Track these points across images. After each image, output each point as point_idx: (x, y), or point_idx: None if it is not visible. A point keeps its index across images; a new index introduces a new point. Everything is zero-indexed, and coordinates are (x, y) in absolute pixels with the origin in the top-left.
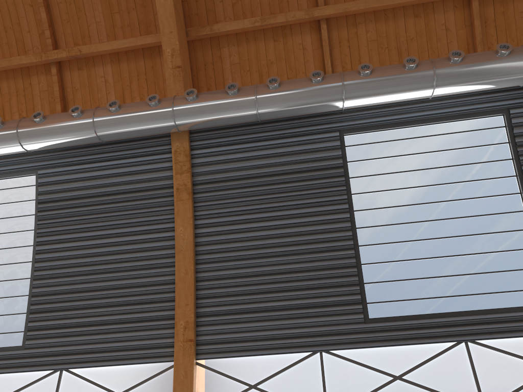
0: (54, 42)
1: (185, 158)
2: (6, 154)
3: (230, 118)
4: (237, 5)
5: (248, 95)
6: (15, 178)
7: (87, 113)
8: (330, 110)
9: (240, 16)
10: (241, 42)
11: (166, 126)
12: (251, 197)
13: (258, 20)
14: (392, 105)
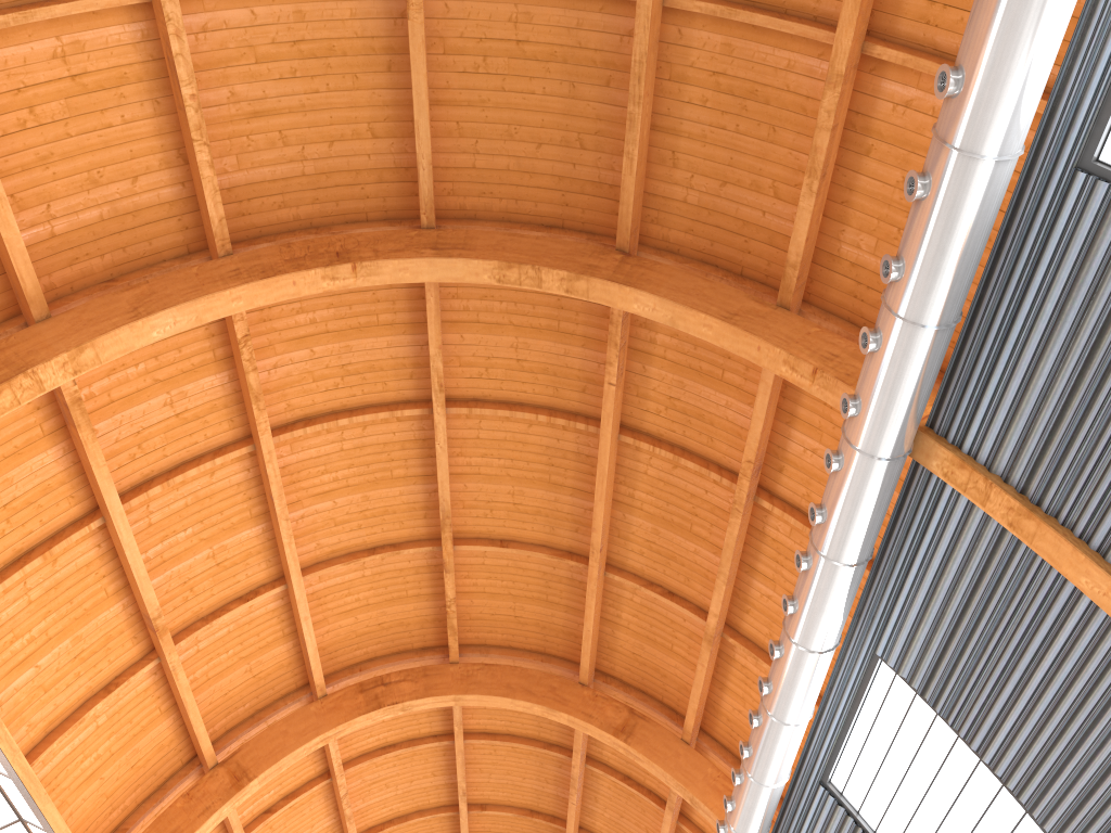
0: (730, 474)
1: (964, 471)
2: (826, 670)
3: (919, 374)
4: (780, 191)
5: (889, 325)
6: (873, 681)
7: (809, 552)
8: (1006, 181)
9: (799, 193)
10: (843, 214)
11: (882, 473)
12: (1109, 426)
13: (808, 180)
14: (1087, 14)
